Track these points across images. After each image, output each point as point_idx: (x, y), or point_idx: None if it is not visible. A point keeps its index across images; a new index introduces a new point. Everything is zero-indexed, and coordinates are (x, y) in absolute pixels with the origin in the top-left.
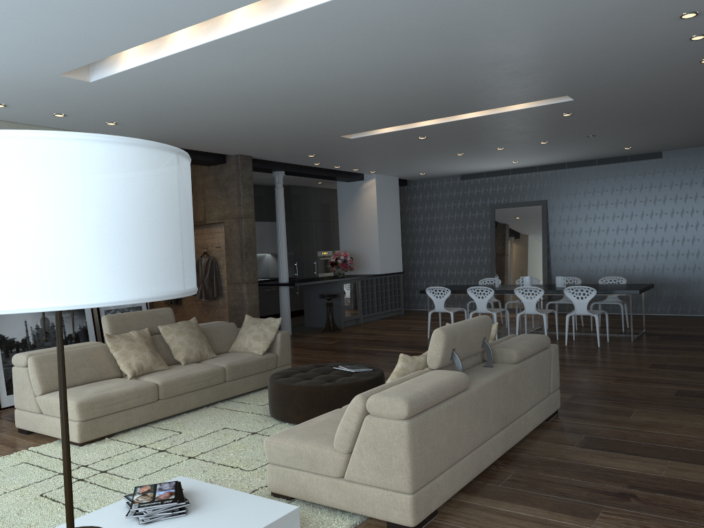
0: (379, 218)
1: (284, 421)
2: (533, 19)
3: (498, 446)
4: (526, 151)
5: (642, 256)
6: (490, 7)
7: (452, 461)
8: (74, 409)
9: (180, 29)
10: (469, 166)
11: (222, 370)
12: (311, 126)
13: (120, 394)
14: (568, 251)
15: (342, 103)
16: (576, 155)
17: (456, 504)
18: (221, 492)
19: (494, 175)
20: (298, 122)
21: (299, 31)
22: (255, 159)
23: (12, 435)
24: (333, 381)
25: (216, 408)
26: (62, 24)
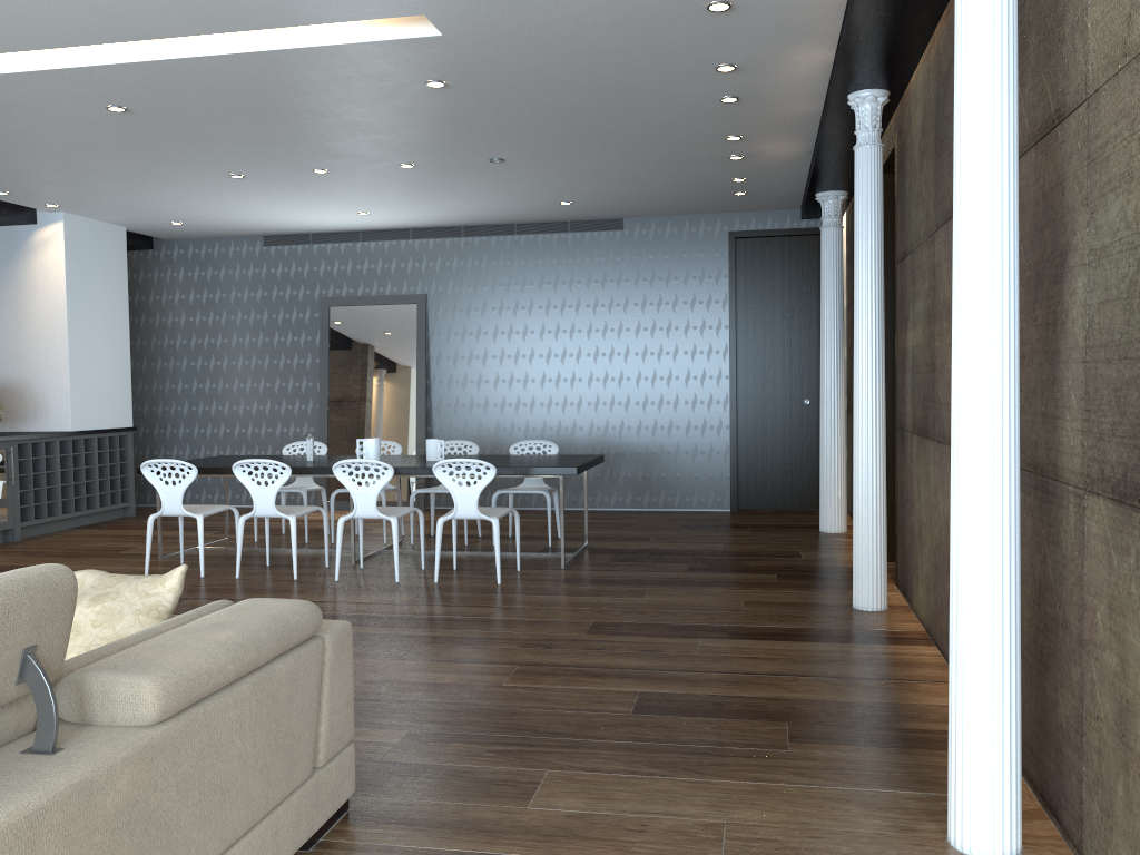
0: (74, 309)
1: None
2: None
3: None
4: (378, 186)
5: (588, 405)
6: None
7: None
8: None
9: None
10: (274, 214)
11: None
12: None
13: None
14: (464, 394)
15: None
16: (478, 210)
17: None
18: None
19: (331, 241)
20: None
21: None
22: None
23: None
24: None
25: None
26: None
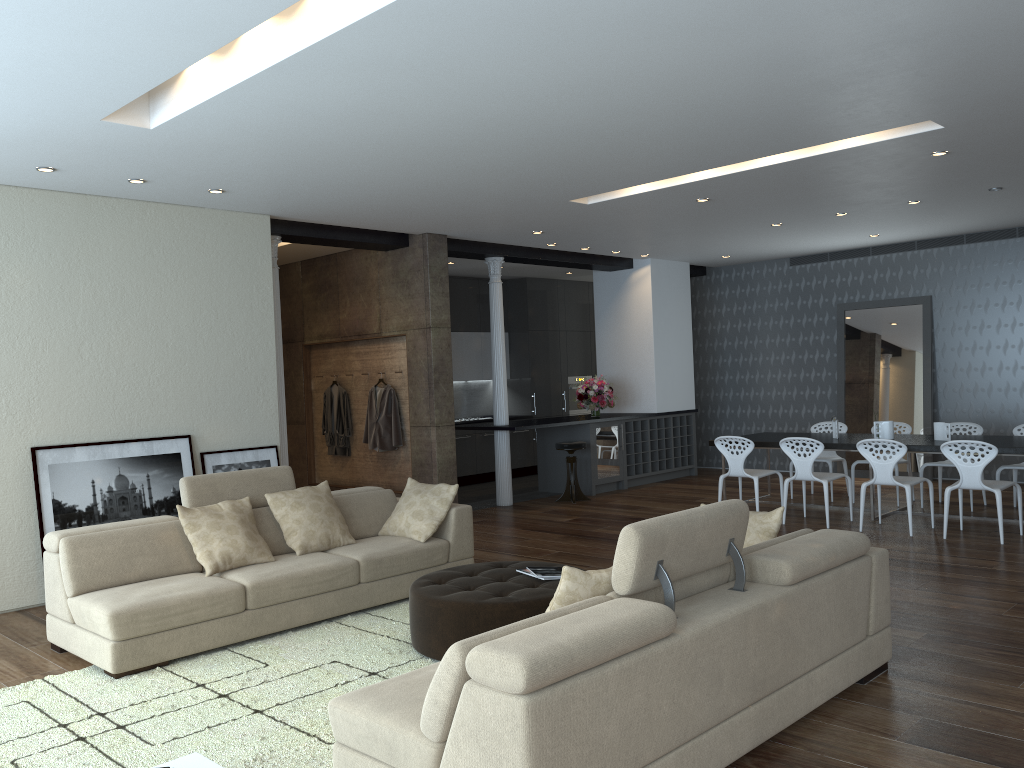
0: (657, 326)
1: (426, 655)
2: None
3: (744, 734)
4: (887, 217)
5: None
6: None
7: (632, 766)
8: (107, 622)
9: (236, 37)
10: (800, 244)
11: (354, 566)
12: (516, 187)
13: (182, 600)
14: (968, 380)
15: (549, 147)
16: (978, 222)
17: None
18: None
19: (845, 257)
20: (493, 181)
21: (423, 29)
22: (455, 239)
23: (40, 652)
24: (505, 594)
25: (340, 625)
26: (57, 39)
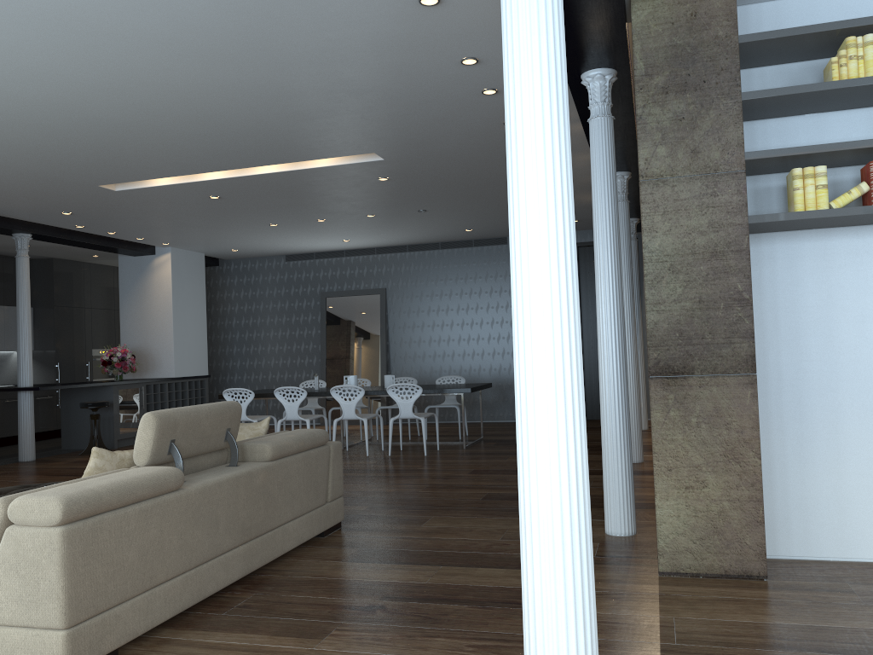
0: (176, 304)
1: None
2: (294, 41)
3: (235, 566)
4: (354, 226)
5: (488, 355)
6: (233, 16)
7: (148, 584)
8: None
9: None
10: (293, 243)
11: None
12: (48, 167)
13: None
14: (410, 349)
15: (82, 134)
16: (415, 236)
17: (152, 643)
18: None
19: (326, 257)
20: (27, 159)
21: None
22: None
23: None
24: None
25: None
26: None
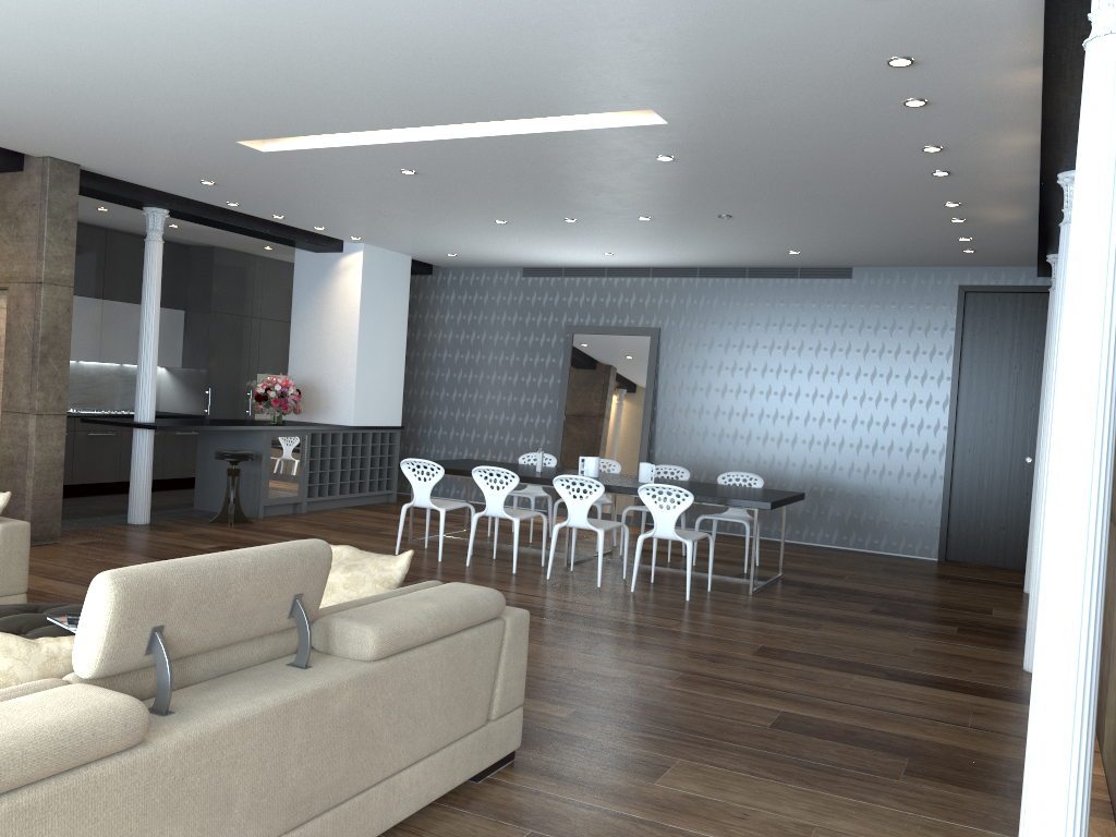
0: (364, 324)
1: None
2: None
3: None
4: (620, 233)
5: (803, 443)
6: None
7: None
8: None
9: None
10: (532, 251)
11: None
12: (154, 105)
13: None
14: (686, 422)
15: (181, 49)
16: (711, 255)
17: None
18: None
19: (580, 275)
20: (118, 89)
21: None
22: (98, 174)
23: None
24: None
25: None
26: None
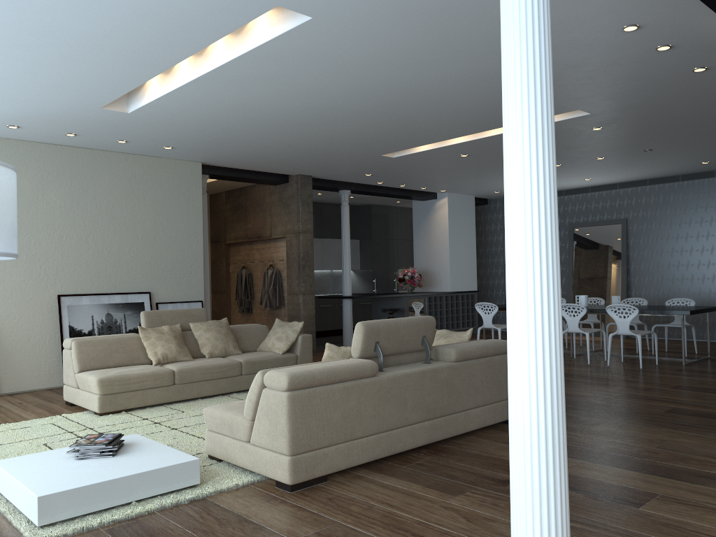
0: (451, 236)
1: None
2: (474, 41)
3: (420, 435)
4: (589, 167)
5: None
6: (422, 34)
7: (348, 437)
8: (96, 384)
9: (170, 67)
10: None
11: (238, 364)
12: (345, 146)
13: (138, 375)
14: (649, 273)
15: (357, 124)
16: (652, 171)
17: (351, 476)
18: (153, 445)
19: (574, 193)
20: (331, 143)
21: (268, 63)
22: (318, 178)
23: (59, 406)
24: None
25: (229, 397)
26: (78, 68)
